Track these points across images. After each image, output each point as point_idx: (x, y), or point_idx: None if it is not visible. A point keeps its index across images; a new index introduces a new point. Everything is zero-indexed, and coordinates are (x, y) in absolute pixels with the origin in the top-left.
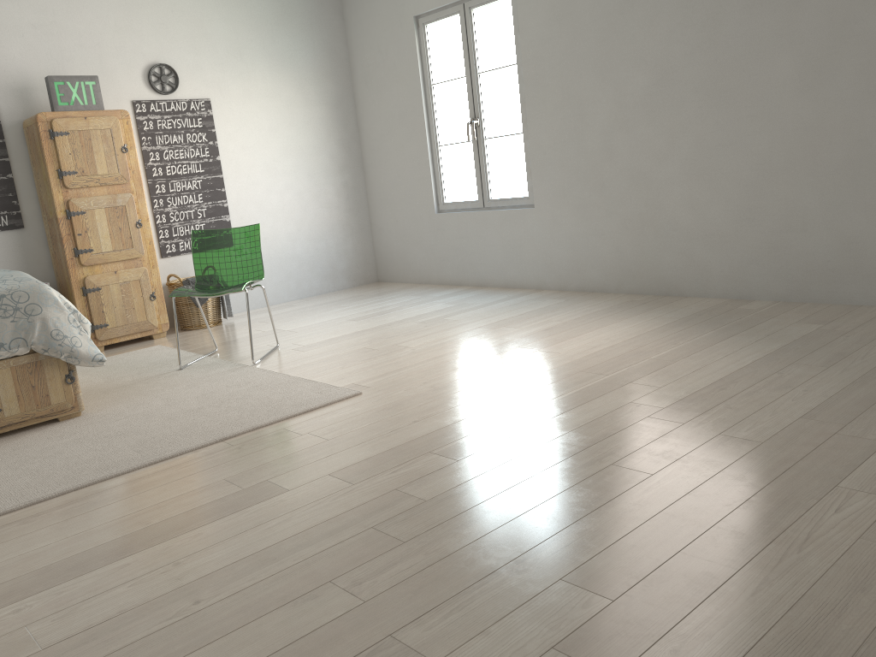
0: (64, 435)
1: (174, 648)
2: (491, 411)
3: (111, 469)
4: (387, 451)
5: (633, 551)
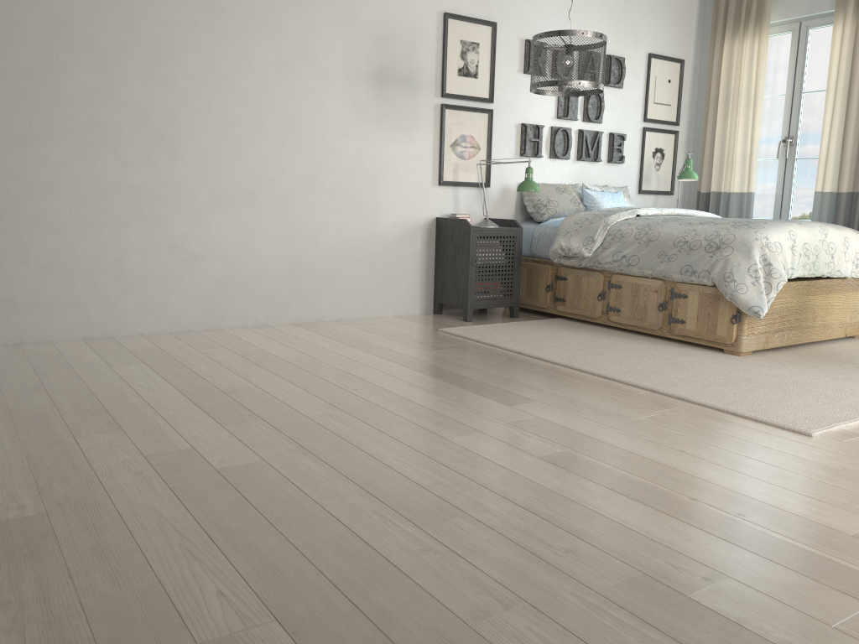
0: (682, 355)
1: (312, 387)
2: (707, 486)
3: (590, 367)
4: (584, 435)
5: (271, 486)
